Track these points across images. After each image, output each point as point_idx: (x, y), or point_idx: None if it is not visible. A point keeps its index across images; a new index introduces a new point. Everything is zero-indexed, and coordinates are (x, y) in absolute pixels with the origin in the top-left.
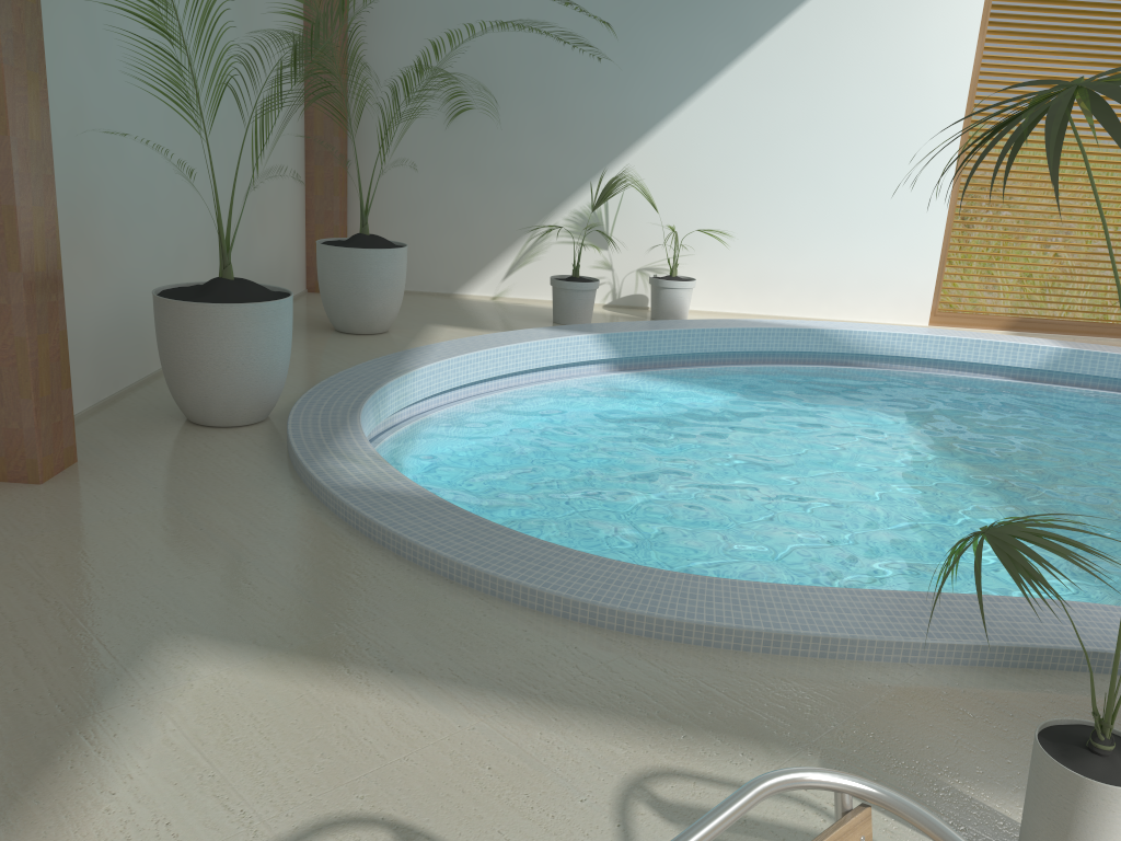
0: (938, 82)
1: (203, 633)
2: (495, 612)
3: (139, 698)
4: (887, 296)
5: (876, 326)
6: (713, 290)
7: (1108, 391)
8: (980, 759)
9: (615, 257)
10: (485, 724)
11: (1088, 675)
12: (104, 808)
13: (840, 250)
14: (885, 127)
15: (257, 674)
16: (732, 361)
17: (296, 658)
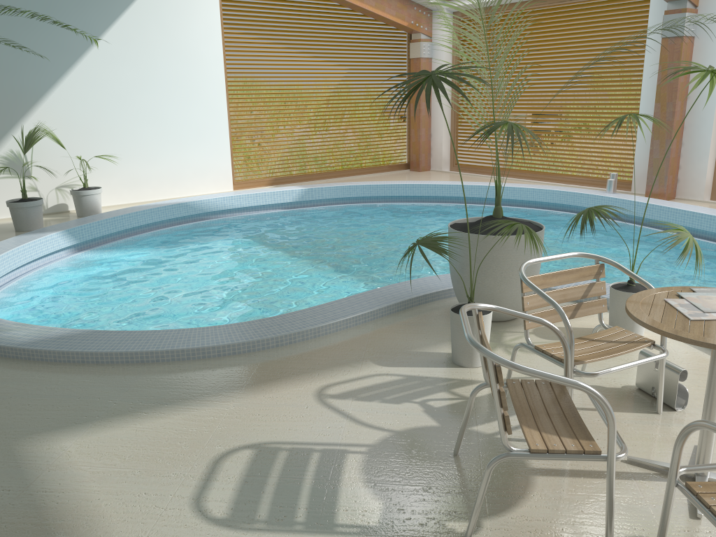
0: (207, 57)
1: (37, 432)
2: (183, 366)
3: (47, 467)
4: (209, 178)
5: (212, 195)
6: (109, 192)
7: (328, 205)
8: (417, 340)
9: (38, 182)
10: (236, 403)
11: (424, 304)
12: (103, 505)
13: (178, 156)
14: (185, 84)
15: (99, 432)
16: (141, 231)
17: (109, 419)
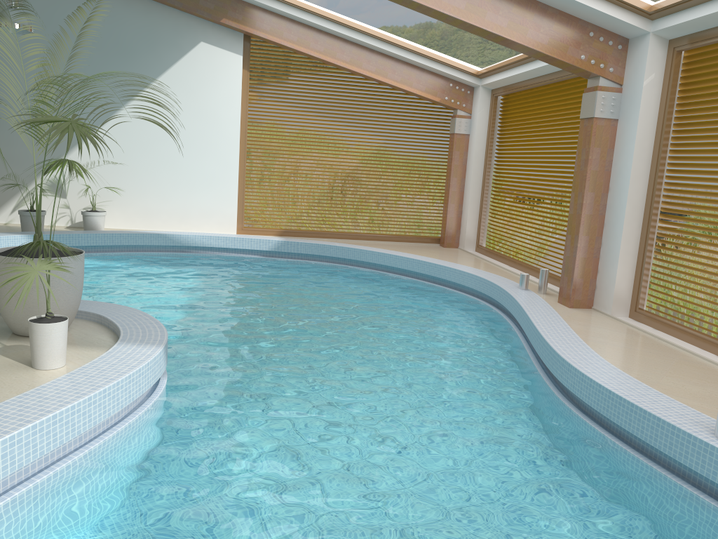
0: (225, 118)
1: None
2: None
3: None
4: (214, 220)
5: (198, 233)
6: (124, 218)
7: (302, 260)
8: None
9: (71, 202)
10: None
11: None
12: None
13: (187, 197)
14: (202, 139)
15: None
16: (119, 250)
17: None
